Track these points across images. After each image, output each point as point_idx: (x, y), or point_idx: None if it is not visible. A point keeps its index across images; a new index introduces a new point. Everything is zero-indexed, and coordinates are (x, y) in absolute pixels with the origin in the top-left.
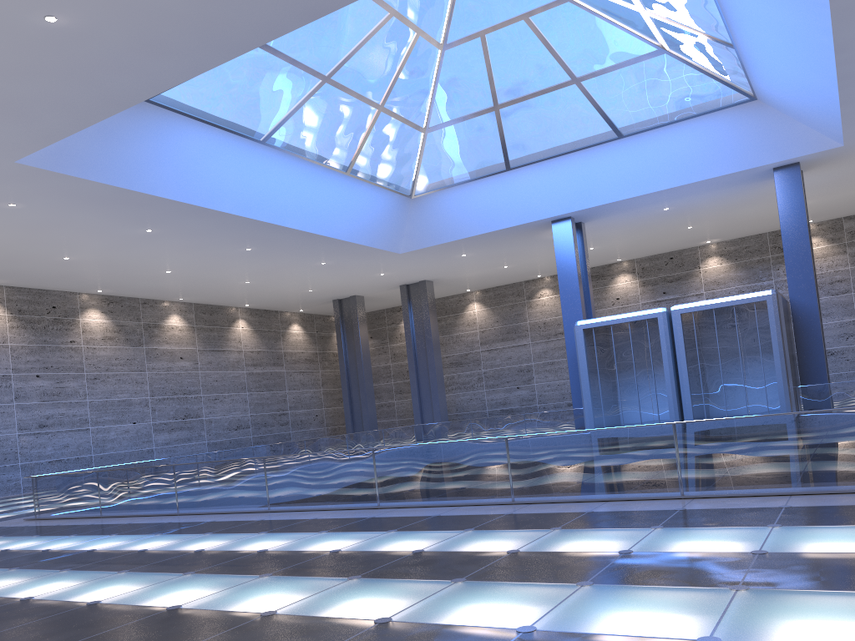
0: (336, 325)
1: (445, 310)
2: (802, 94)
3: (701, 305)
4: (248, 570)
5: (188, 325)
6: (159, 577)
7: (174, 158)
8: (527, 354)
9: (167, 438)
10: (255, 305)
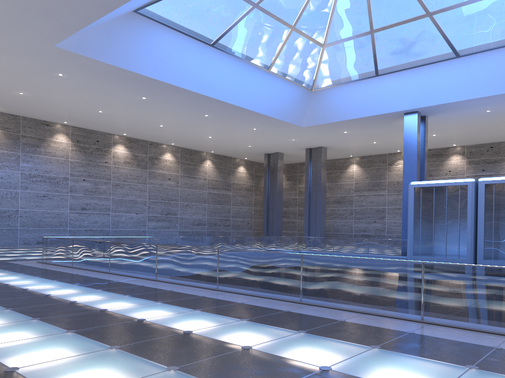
0: (264, 169)
1: (335, 167)
2: None
3: (501, 179)
4: (69, 324)
5: (175, 160)
6: (17, 318)
7: (154, 51)
8: (383, 201)
9: (155, 225)
10: (217, 152)
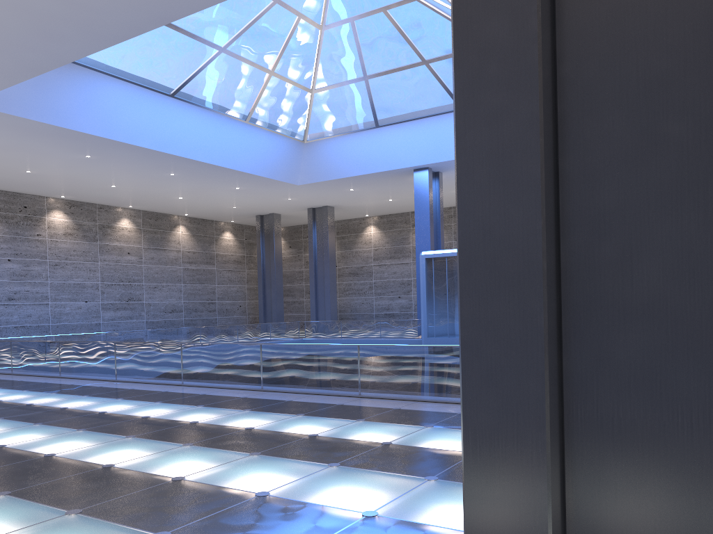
0: (257, 236)
1: (348, 229)
2: None
3: None
4: (34, 419)
5: (136, 228)
6: None
7: (98, 105)
8: (408, 271)
9: (112, 315)
10: (193, 214)
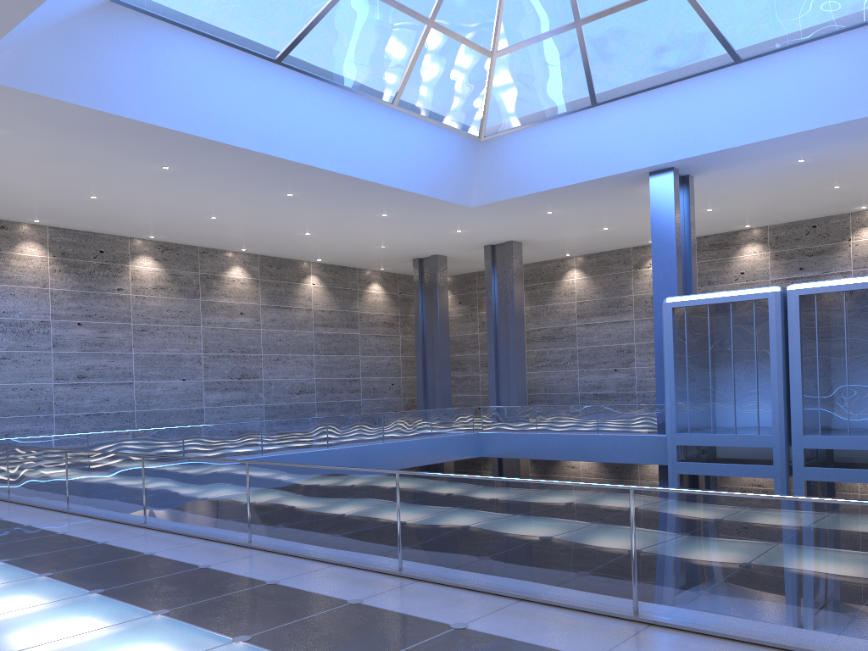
0: (414, 287)
1: (541, 276)
2: None
3: (828, 285)
4: None
5: (251, 279)
6: None
7: (165, 77)
8: (629, 332)
9: (219, 398)
10: (329, 260)
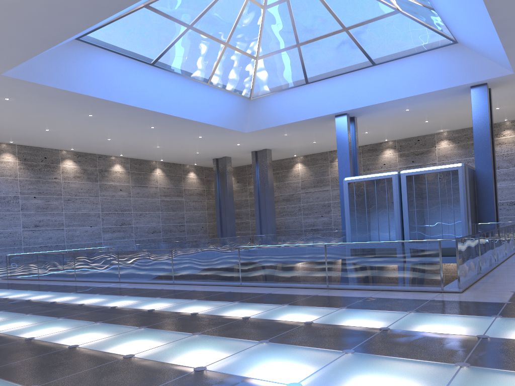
0: (214, 174)
1: (281, 167)
2: (481, 40)
3: (418, 170)
4: (57, 314)
5: (125, 171)
6: (13, 315)
7: (98, 73)
8: (328, 196)
9: (110, 236)
10: (167, 160)
